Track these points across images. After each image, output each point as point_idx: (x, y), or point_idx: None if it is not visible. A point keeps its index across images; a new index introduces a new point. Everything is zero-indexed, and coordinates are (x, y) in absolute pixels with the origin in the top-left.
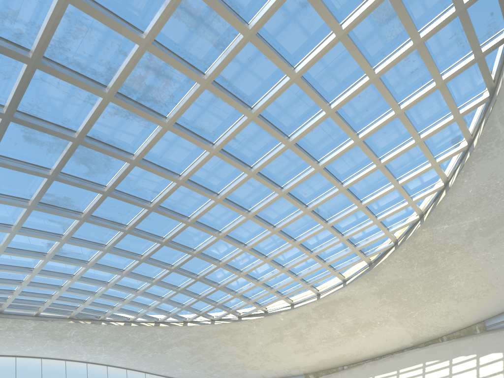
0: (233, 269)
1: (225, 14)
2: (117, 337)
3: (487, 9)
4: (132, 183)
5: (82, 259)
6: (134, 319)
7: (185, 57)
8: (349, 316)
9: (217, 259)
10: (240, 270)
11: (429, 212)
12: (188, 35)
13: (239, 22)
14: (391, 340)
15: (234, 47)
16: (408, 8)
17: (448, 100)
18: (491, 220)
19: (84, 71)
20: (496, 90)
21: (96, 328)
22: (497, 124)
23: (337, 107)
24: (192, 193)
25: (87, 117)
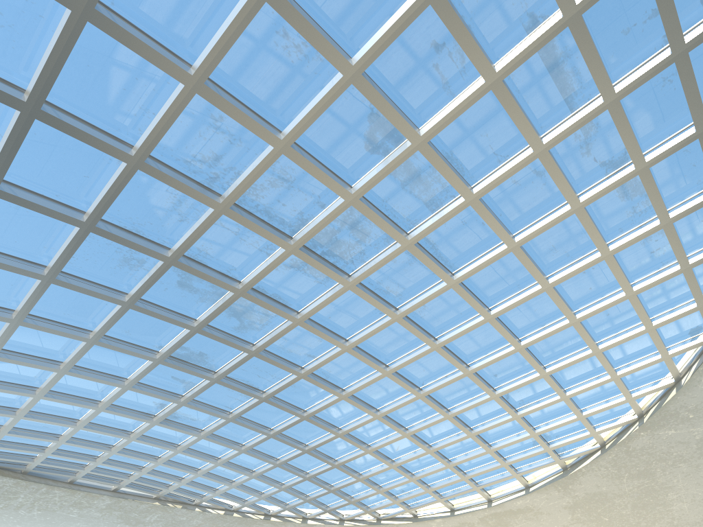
0: (383, 457)
1: (450, 176)
2: None
3: None
4: (286, 343)
5: (195, 427)
6: (238, 508)
7: (390, 214)
8: None
9: (366, 442)
10: (392, 460)
11: (652, 412)
12: (400, 193)
13: (463, 186)
14: None
15: (451, 210)
16: (659, 186)
17: (692, 286)
18: None
19: (272, 219)
20: None
21: (187, 514)
22: None
23: (556, 281)
24: (355, 362)
25: (259, 268)
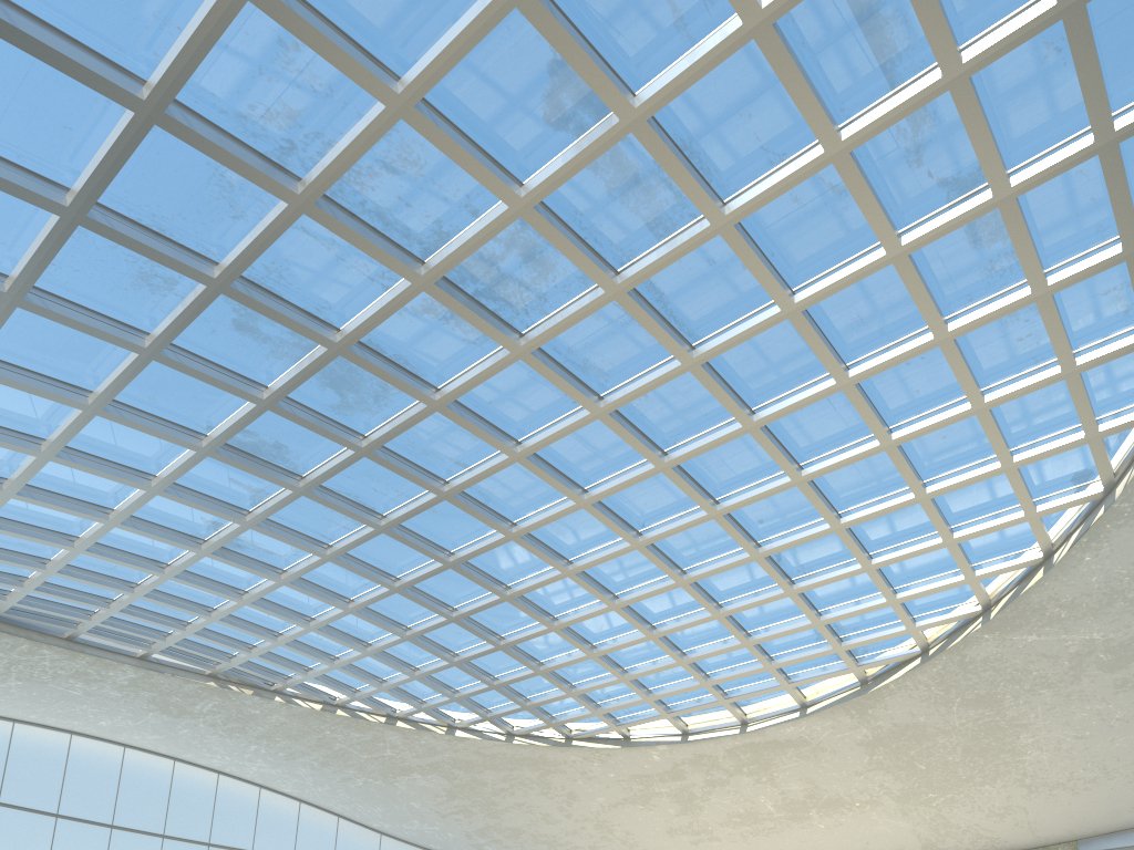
0: (578, 640)
1: (686, 183)
2: (300, 732)
3: None
4: (418, 439)
5: (272, 564)
6: (345, 702)
7: (589, 237)
8: (800, 780)
9: (551, 613)
10: (593, 645)
11: (1004, 604)
12: (604, 202)
13: (708, 200)
14: (876, 844)
15: (688, 239)
16: (1034, 229)
17: (1079, 402)
18: (1125, 643)
19: (390, 228)
20: None
21: (261, 705)
22: None
23: (861, 376)
24: (532, 479)
25: (369, 310)
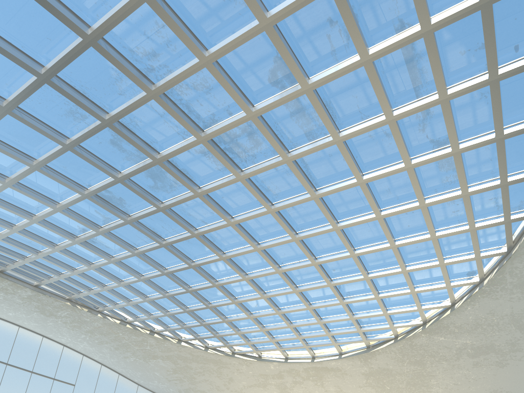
0: (245, 309)
1: (325, 120)
2: (107, 332)
3: (523, 190)
4: (187, 208)
5: (108, 253)
6: (131, 321)
7: (279, 134)
8: (334, 386)
9: (234, 295)
10: (251, 313)
11: (432, 322)
12: (288, 121)
13: (333, 129)
14: None
15: (322, 144)
16: (466, 167)
17: (474, 242)
18: (479, 347)
19: (191, 113)
20: (513, 250)
21: (90, 317)
22: (506, 275)
23: (386, 215)
24: (236, 235)
25: (175, 147)
